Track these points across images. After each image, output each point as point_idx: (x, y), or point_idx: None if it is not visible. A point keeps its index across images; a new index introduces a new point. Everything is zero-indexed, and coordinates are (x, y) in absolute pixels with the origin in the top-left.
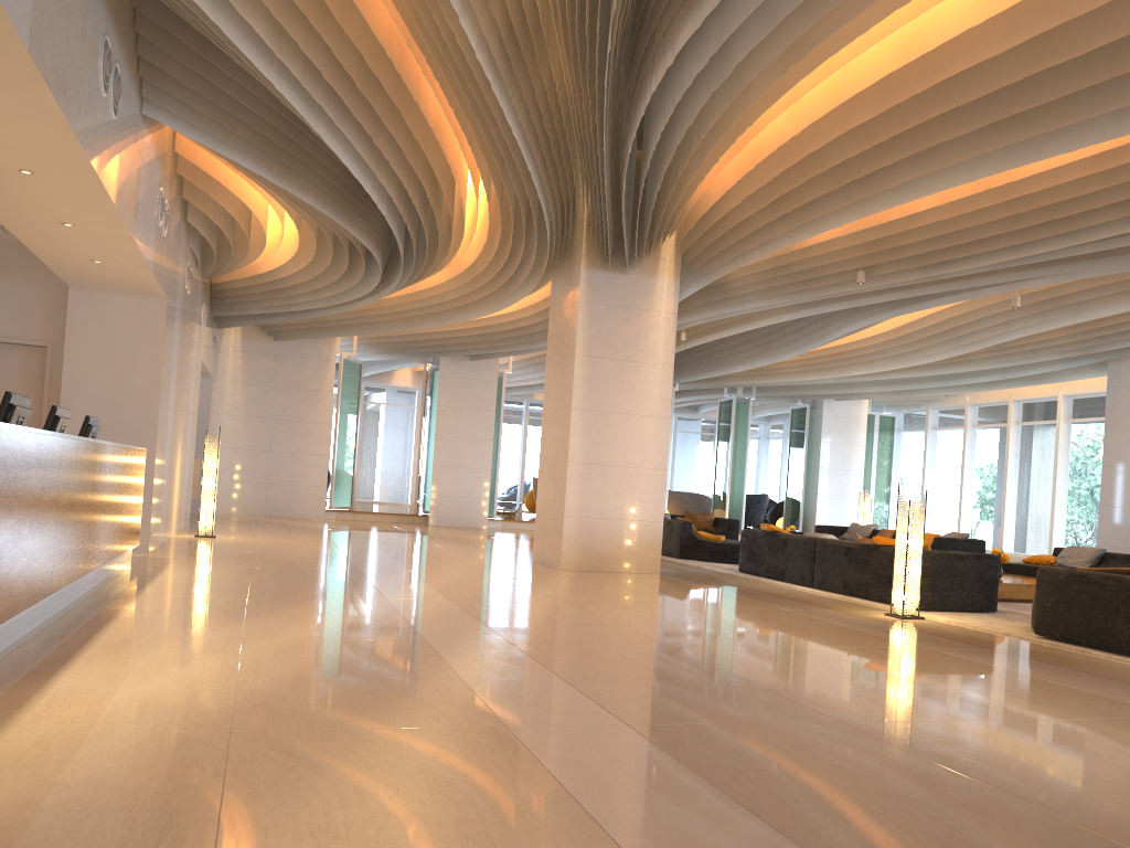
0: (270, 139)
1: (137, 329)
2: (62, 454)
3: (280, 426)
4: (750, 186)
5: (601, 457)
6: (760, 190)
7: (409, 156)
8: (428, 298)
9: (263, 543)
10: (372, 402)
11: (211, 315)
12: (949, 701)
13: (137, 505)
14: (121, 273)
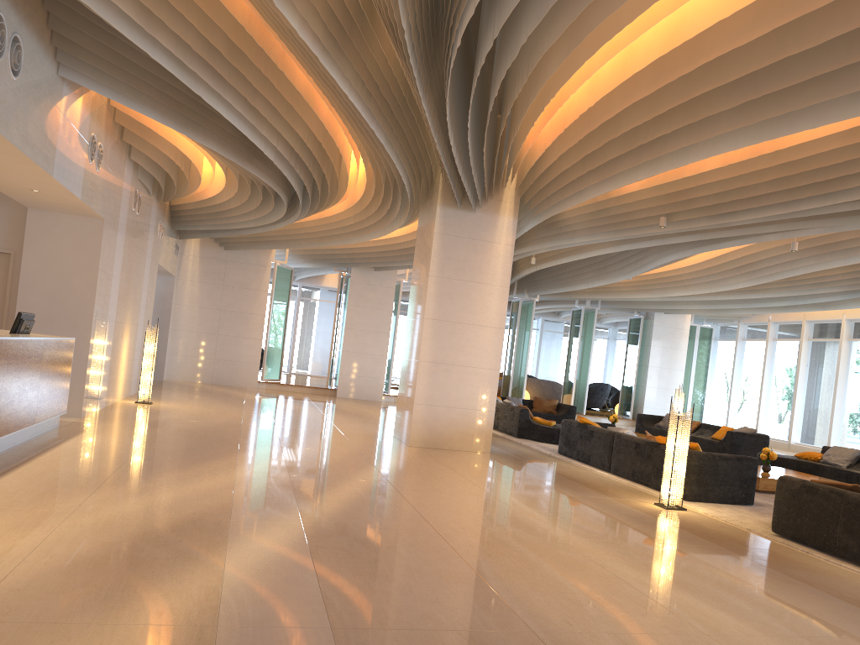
0: (174, 97)
1: (79, 243)
2: None
3: (226, 316)
4: (564, 146)
5: (446, 358)
6: (573, 149)
7: (285, 113)
8: (334, 223)
9: (184, 411)
10: (307, 298)
11: (171, 229)
12: (650, 609)
13: (62, 382)
14: (59, 199)
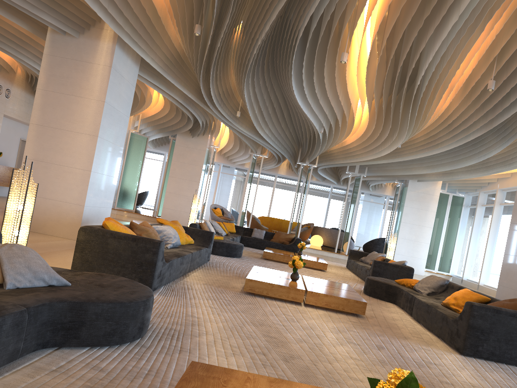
0: None
1: None
2: None
3: None
4: None
5: (46, 157)
6: None
7: None
8: None
9: None
10: None
11: None
12: None
13: None
14: None
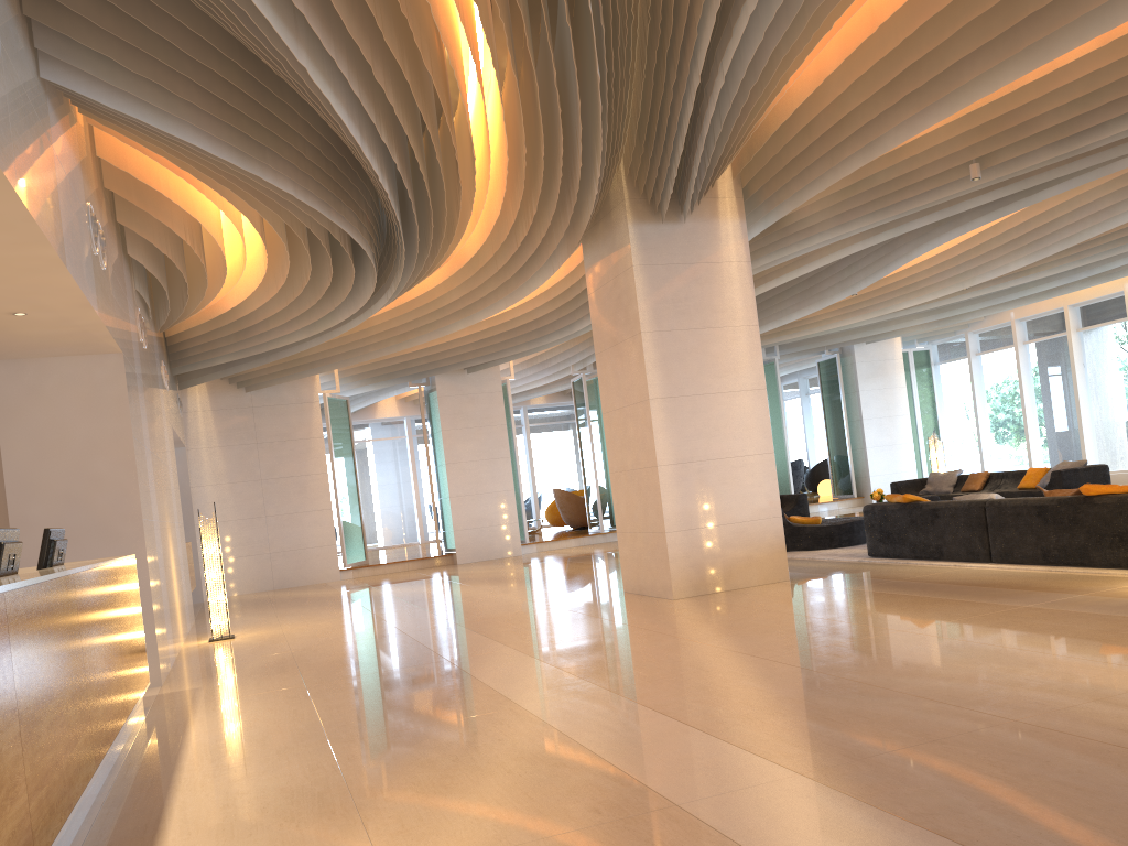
0: (226, 105)
1: (91, 400)
2: (8, 621)
3: (272, 486)
4: (861, 63)
5: (696, 452)
6: (870, 68)
7: (416, 97)
8: (422, 307)
9: (295, 635)
10: (359, 440)
11: (171, 374)
12: None
13: (138, 634)
14: (56, 326)
